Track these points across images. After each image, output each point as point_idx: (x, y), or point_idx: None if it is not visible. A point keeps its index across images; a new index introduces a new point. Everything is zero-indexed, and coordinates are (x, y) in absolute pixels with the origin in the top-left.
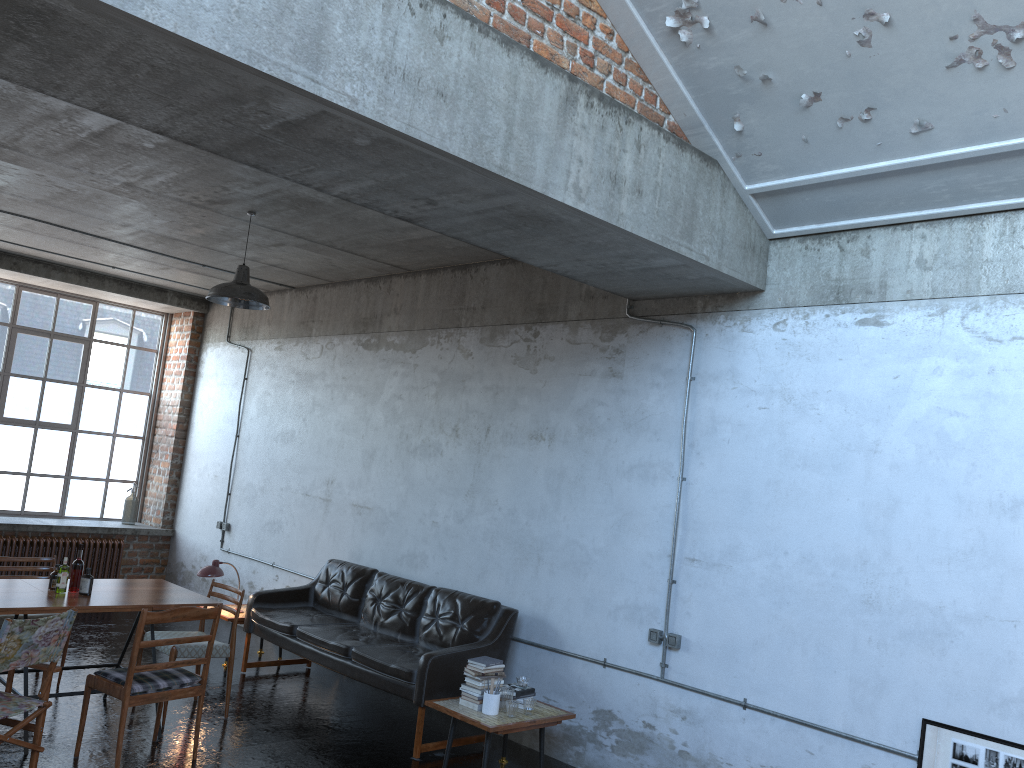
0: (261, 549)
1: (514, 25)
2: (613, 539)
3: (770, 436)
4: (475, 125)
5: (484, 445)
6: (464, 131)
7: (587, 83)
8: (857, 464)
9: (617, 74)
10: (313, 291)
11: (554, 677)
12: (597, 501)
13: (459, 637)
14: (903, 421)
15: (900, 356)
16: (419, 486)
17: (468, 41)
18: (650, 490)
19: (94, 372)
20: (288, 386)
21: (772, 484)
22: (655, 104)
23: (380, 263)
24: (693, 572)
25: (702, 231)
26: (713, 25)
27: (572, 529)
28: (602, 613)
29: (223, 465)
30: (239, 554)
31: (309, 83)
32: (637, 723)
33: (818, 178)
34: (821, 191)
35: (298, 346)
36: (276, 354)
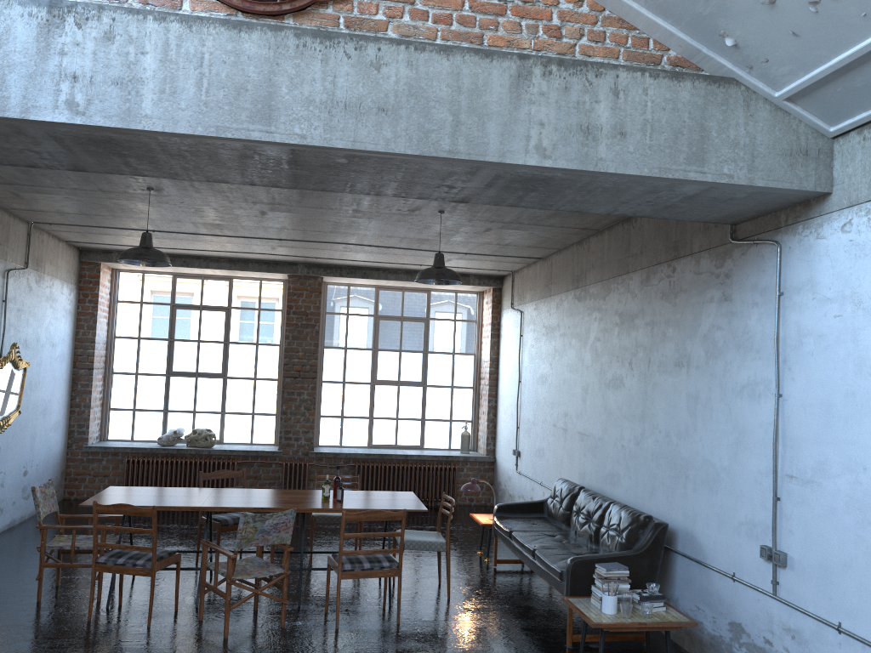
0: (535, 471)
1: (464, 30)
2: (733, 457)
3: (845, 345)
4: (419, 124)
5: (647, 375)
6: (408, 132)
7: (542, 55)
8: None
9: (592, 34)
10: (550, 259)
11: (701, 588)
12: (720, 421)
13: (618, 546)
14: None
15: None
16: (612, 414)
17: (404, 61)
18: (756, 408)
19: (433, 342)
20: (541, 338)
21: (849, 395)
22: (647, 46)
23: (569, 229)
24: (792, 489)
25: (719, 151)
26: None
27: (706, 449)
28: (729, 529)
29: (514, 405)
30: (524, 475)
31: (265, 135)
32: (759, 638)
33: (830, 67)
34: (846, 78)
35: (545, 305)
36: (535, 313)
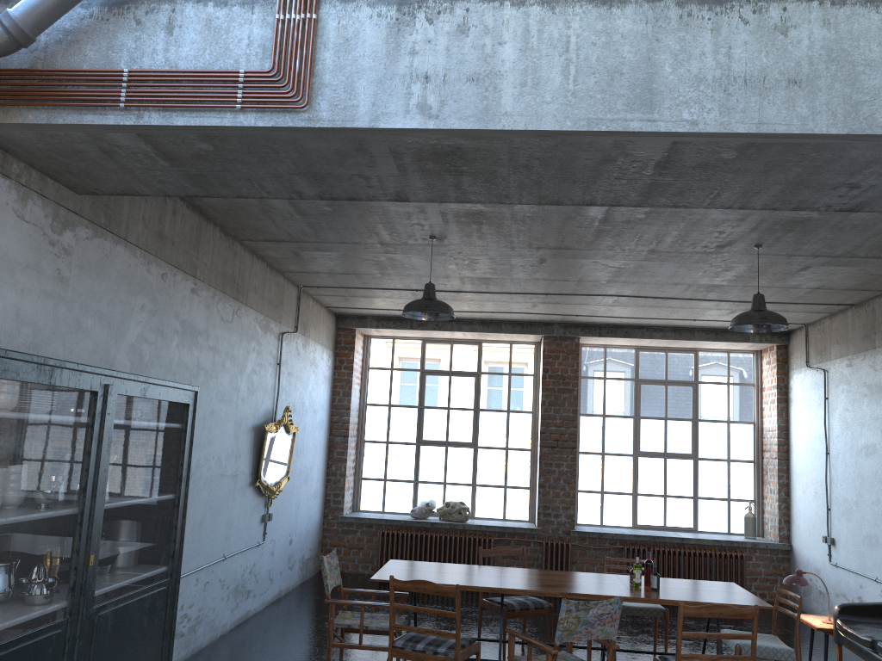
0: (863, 563)
1: None
2: None
3: None
4: (844, 96)
5: None
6: (830, 106)
7: None
8: None
9: None
10: (870, 304)
11: None
12: None
13: None
14: None
15: None
16: None
17: (819, 20)
18: None
19: (703, 408)
20: (862, 400)
21: None
22: None
23: None
24: None
25: None
26: None
27: None
28: None
29: (820, 482)
30: (845, 568)
31: (645, 124)
32: None
33: None
34: None
35: (865, 360)
36: (847, 371)
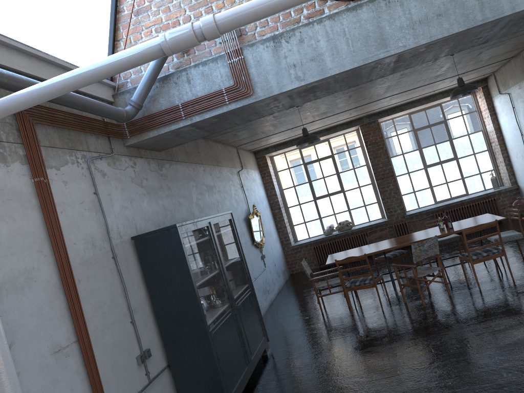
0: None
1: None
2: None
3: None
4: (461, 13)
5: None
6: (456, 20)
7: None
8: None
9: None
10: (520, 54)
11: None
12: None
13: None
14: None
15: None
16: None
17: None
18: None
19: (453, 132)
20: None
21: None
22: None
23: None
24: None
25: None
26: None
27: None
28: None
29: (522, 150)
30: None
31: (385, 53)
32: None
33: None
34: None
35: None
36: (519, 91)
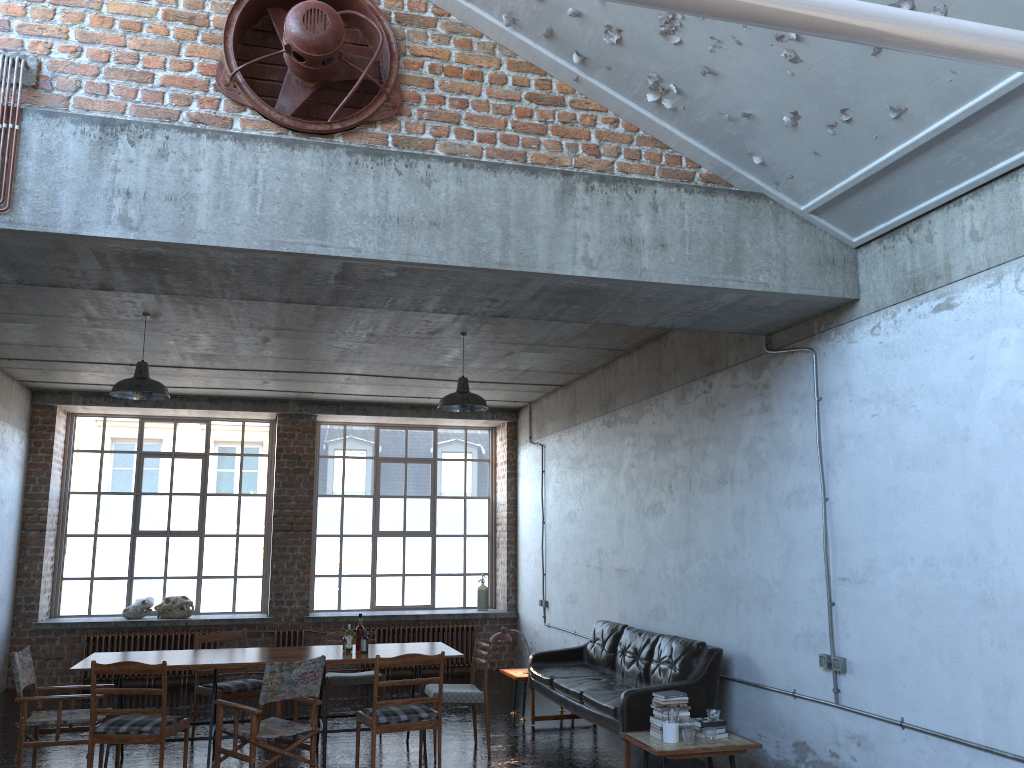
0: (567, 620)
1: (508, 149)
2: (785, 569)
3: (883, 442)
4: (470, 237)
5: (689, 497)
6: (460, 245)
7: (584, 172)
8: (954, 455)
9: (628, 152)
10: (573, 385)
11: (761, 713)
12: (769, 534)
13: (672, 678)
14: (984, 402)
15: (971, 335)
16: (653, 544)
17: (454, 177)
18: (804, 515)
19: (441, 485)
20: (567, 472)
21: (892, 490)
22: (680, 164)
23: (596, 350)
24: (845, 592)
25: (754, 261)
26: (681, 88)
27: (756, 564)
28: (786, 644)
29: (538, 550)
30: (554, 627)
31: (319, 248)
32: (825, 753)
33: (849, 182)
34: (863, 192)
35: (569, 435)
36: (558, 445)
